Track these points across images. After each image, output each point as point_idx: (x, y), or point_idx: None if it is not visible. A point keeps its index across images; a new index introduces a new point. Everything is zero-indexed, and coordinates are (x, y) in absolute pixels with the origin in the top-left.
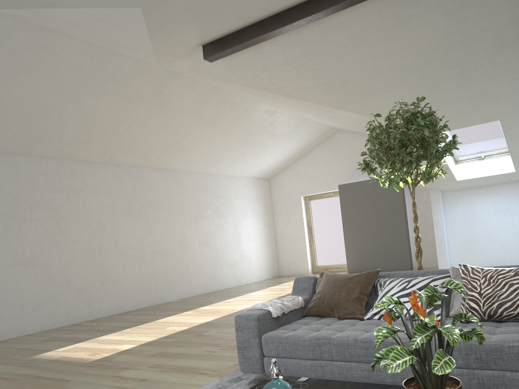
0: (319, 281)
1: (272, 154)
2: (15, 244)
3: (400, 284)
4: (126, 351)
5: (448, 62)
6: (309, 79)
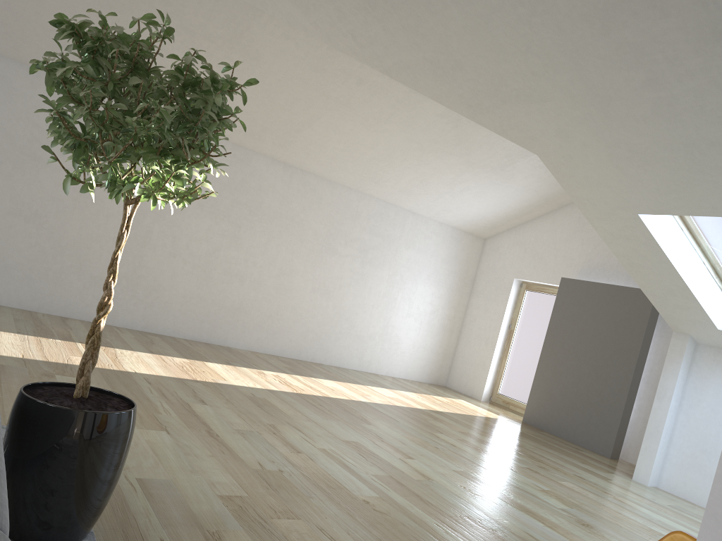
0: None
1: (478, 197)
2: (24, 190)
3: None
4: None
5: (618, 51)
6: (406, 47)
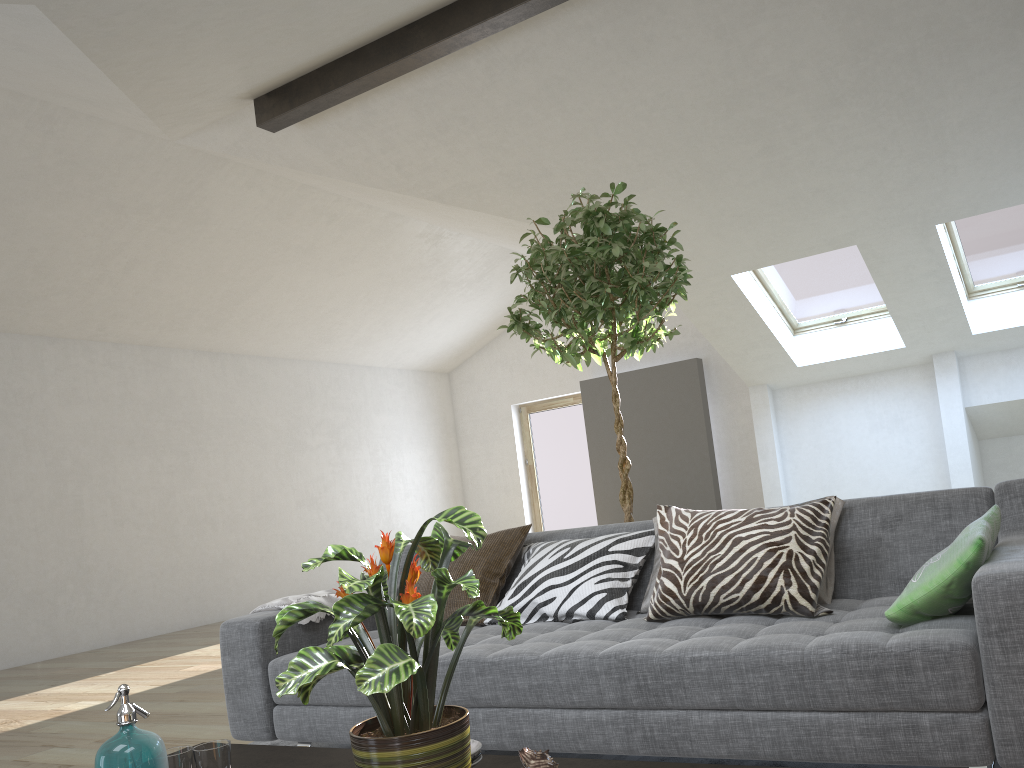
0: None
1: (448, 322)
2: None
3: (555, 552)
4: (76, 713)
5: (739, 129)
6: (478, 166)
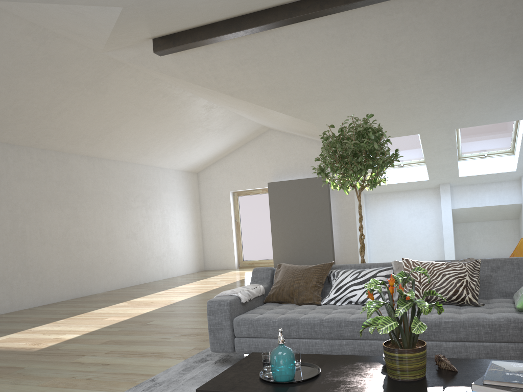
0: (277, 271)
1: (204, 148)
2: None
3: (352, 275)
4: (72, 340)
5: (381, 79)
6: (255, 81)
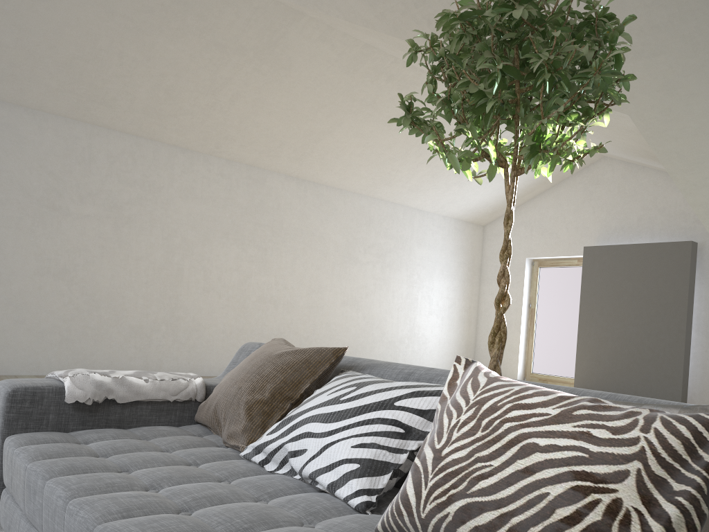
0: None
1: (485, 183)
2: (48, 245)
3: (339, 389)
4: None
5: None
6: None
